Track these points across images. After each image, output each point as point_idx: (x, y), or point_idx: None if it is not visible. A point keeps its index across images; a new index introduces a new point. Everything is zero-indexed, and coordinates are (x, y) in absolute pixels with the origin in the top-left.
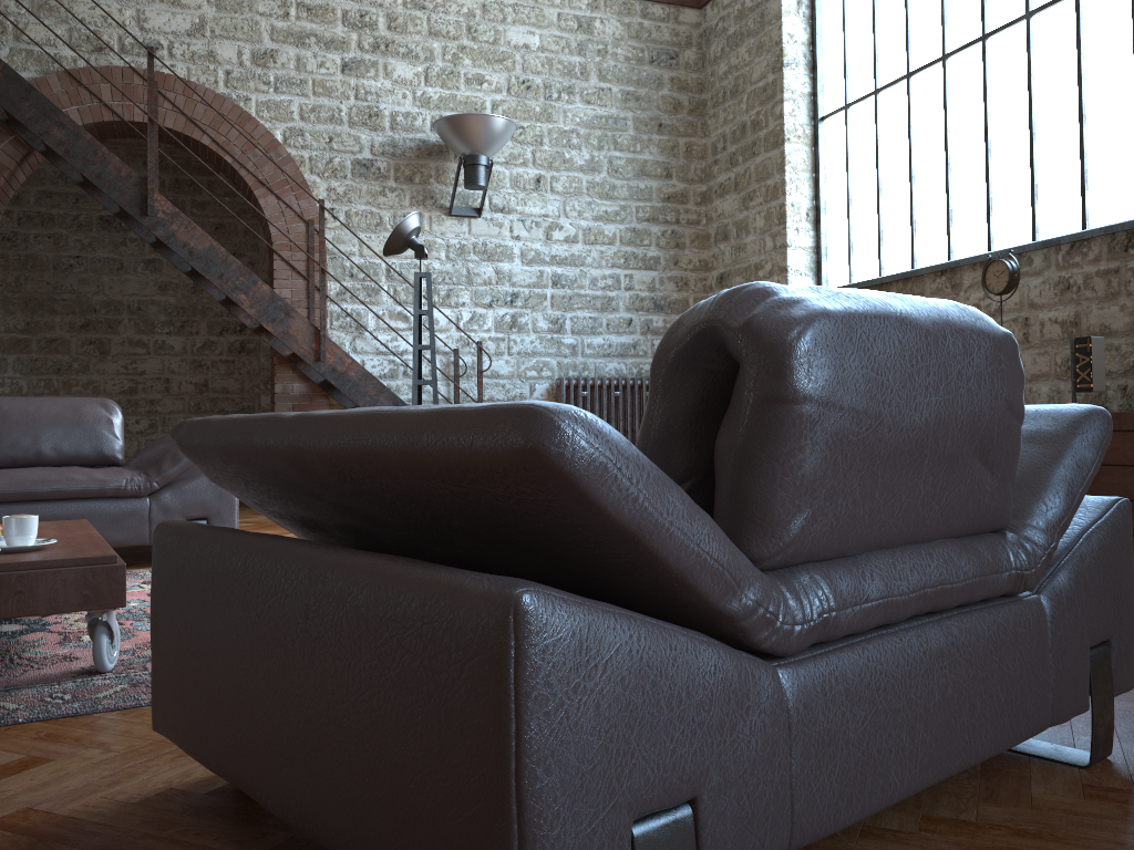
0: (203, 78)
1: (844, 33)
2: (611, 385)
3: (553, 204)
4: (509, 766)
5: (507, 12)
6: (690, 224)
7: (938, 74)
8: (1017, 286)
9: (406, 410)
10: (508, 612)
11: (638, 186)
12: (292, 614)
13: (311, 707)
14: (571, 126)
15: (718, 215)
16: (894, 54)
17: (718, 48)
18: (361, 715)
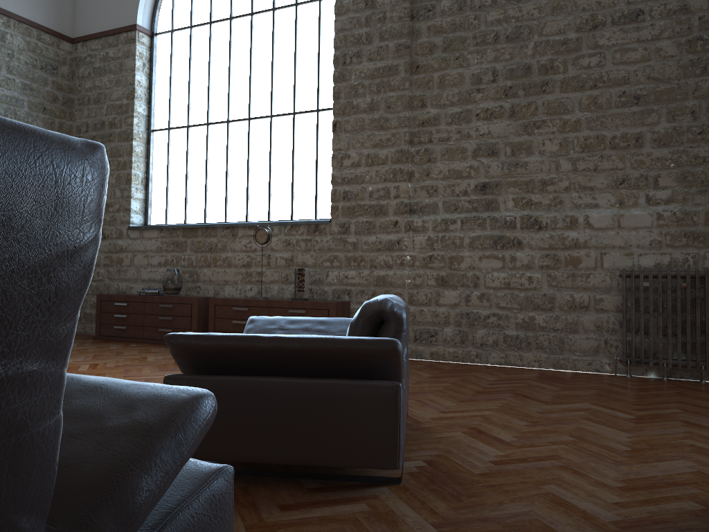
0: None
1: (170, 90)
2: None
3: None
4: (398, 422)
5: None
6: None
7: (224, 128)
8: (270, 241)
9: (338, 338)
10: (398, 388)
11: None
12: (294, 399)
13: (305, 425)
14: None
15: None
16: (200, 111)
17: (86, 71)
18: (334, 422)
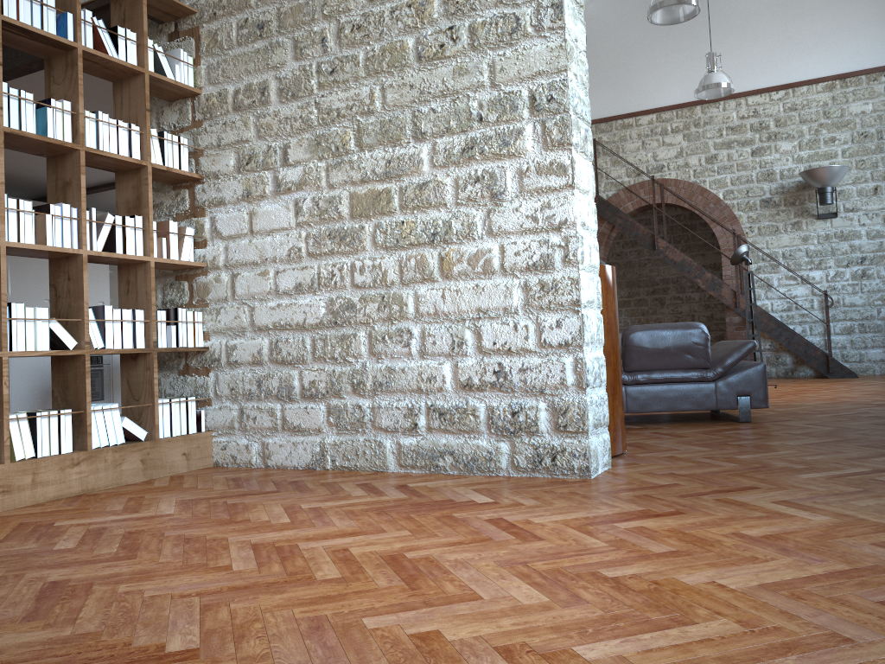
0: (683, 176)
1: None
2: None
3: None
4: None
5: (848, 96)
6: None
7: None
8: None
9: None
10: None
11: None
12: None
13: None
14: None
15: None
16: None
17: None
18: None
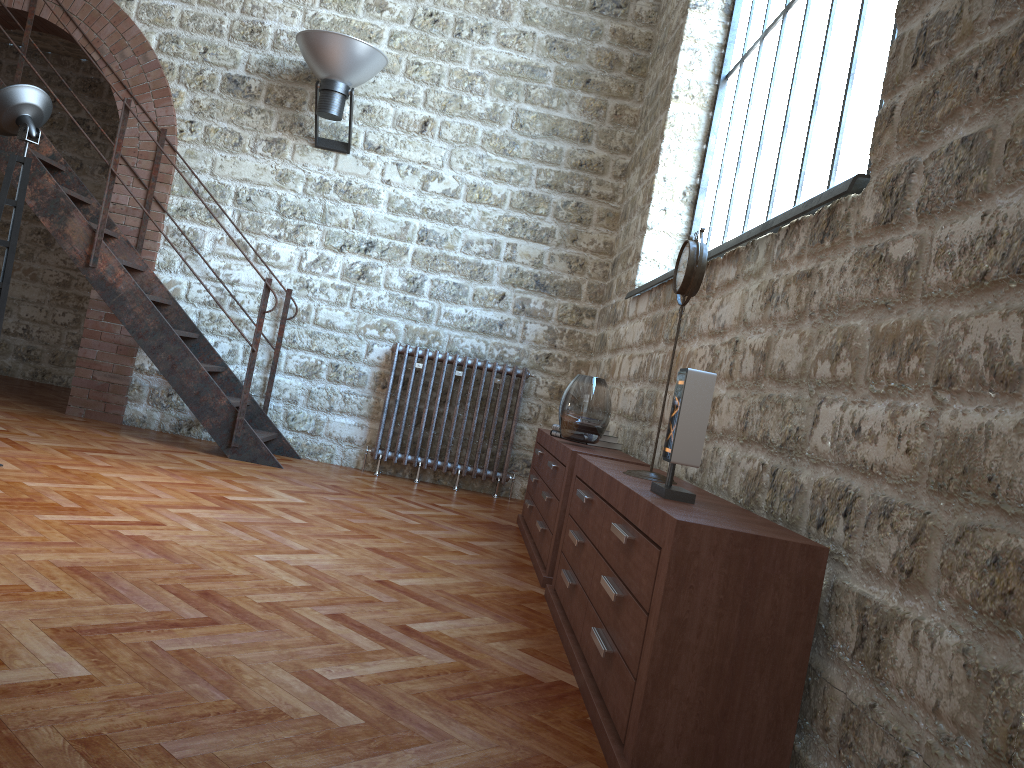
0: None
1: None
2: (454, 362)
3: (437, 151)
4: None
5: None
6: (602, 198)
7: (804, 4)
8: (694, 283)
9: None
10: None
11: (545, 146)
12: None
13: None
14: (478, 70)
15: (627, 191)
16: None
17: None
18: None
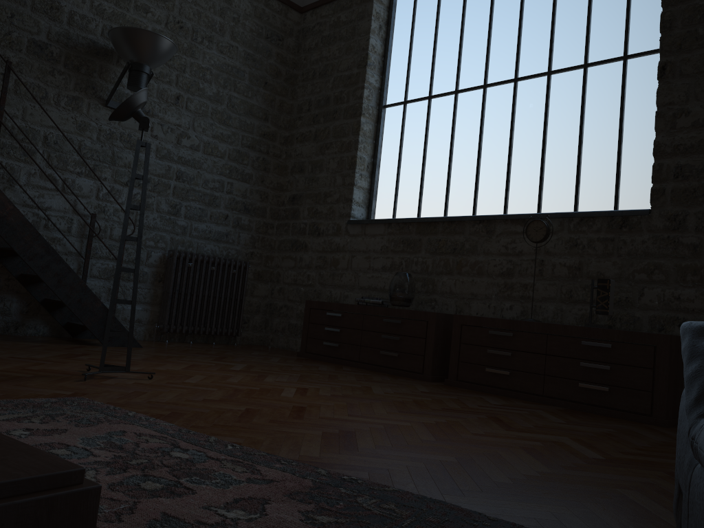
0: None
1: (409, 55)
2: (210, 261)
3: (186, 118)
4: None
5: None
6: (275, 156)
7: (479, 95)
8: (550, 238)
9: None
10: None
11: (246, 121)
12: None
13: None
14: (207, 65)
15: (297, 154)
16: (446, 76)
17: (313, 42)
18: None
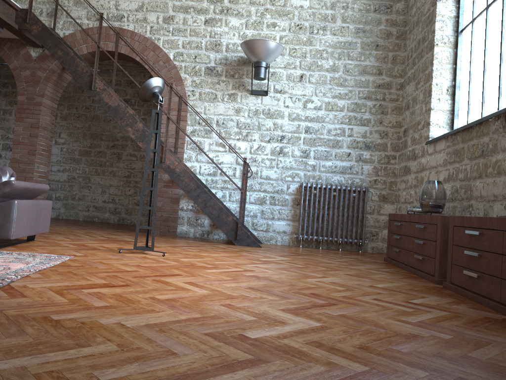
0: (140, 30)
1: None
2: (331, 188)
3: (309, 89)
4: None
5: None
6: (392, 100)
7: None
8: None
9: None
10: None
11: (360, 79)
12: None
13: None
14: (323, 47)
15: (406, 95)
16: None
17: None
18: None
